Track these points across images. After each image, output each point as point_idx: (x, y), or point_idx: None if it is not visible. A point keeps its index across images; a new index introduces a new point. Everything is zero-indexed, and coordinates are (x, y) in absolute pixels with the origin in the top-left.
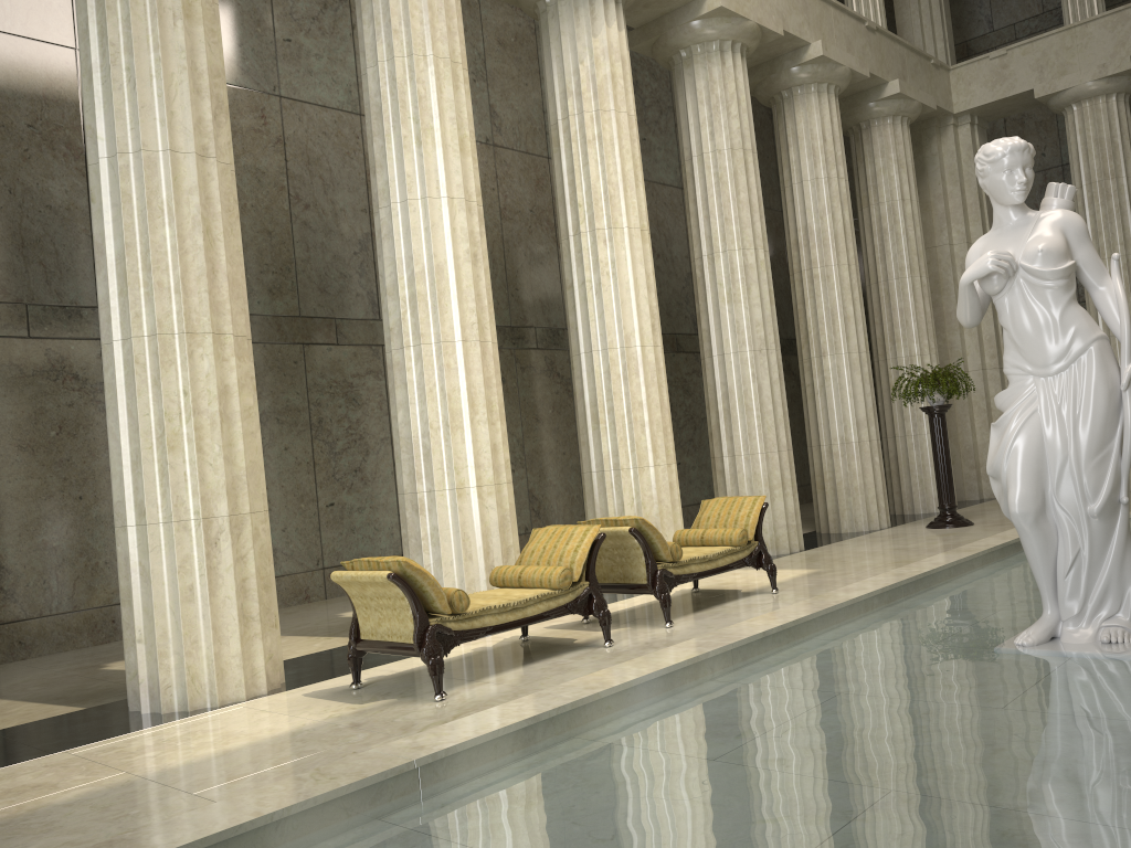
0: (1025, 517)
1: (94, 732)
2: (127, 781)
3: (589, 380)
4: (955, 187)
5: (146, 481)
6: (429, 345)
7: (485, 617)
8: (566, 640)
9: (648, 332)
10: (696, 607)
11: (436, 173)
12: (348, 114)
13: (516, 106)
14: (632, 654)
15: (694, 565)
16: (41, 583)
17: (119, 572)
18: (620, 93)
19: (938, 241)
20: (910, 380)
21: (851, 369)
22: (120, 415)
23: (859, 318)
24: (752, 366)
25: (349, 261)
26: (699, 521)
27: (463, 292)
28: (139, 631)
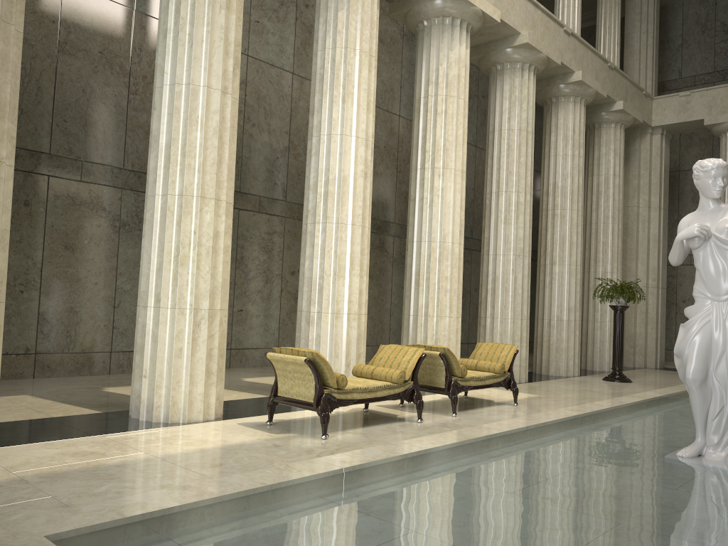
0: (695, 382)
1: (114, 427)
2: (148, 457)
3: (416, 258)
4: (646, 171)
5: (163, 282)
6: (331, 223)
7: (354, 393)
8: (391, 415)
9: (457, 235)
10: (468, 407)
11: (351, 121)
12: (286, 72)
13: (385, 81)
14: (435, 428)
15: (472, 381)
16: (65, 332)
17: (137, 333)
18: (461, 87)
19: (630, 203)
20: (605, 287)
21: (569, 275)
22: (153, 240)
23: (579, 244)
24: (513, 264)
25: (273, 162)
26: (475, 355)
27: (356, 194)
28: (145, 370)
